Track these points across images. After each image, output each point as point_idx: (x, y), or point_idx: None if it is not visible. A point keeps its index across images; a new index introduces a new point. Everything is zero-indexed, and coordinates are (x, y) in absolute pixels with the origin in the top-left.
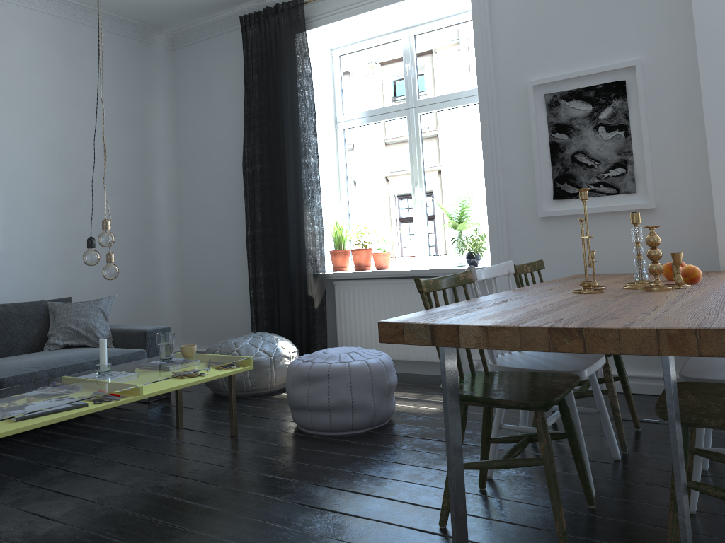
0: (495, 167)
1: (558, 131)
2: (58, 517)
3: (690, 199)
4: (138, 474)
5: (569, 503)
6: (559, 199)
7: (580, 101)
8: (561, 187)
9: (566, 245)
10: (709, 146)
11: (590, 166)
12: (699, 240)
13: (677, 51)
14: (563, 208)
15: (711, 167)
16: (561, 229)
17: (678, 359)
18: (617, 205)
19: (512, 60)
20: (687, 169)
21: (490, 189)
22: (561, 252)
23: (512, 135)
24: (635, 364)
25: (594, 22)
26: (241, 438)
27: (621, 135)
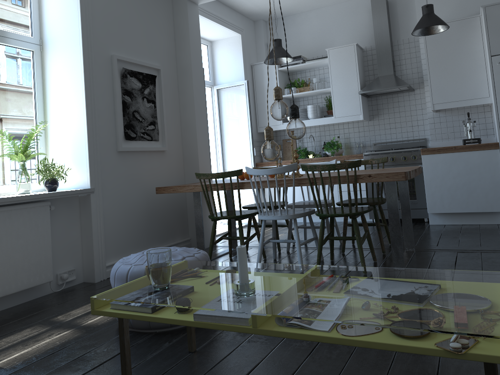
0: (94, 109)
1: (126, 94)
2: (432, 370)
3: (175, 147)
4: (312, 369)
5: (329, 262)
6: (128, 139)
7: (136, 79)
8: (127, 131)
9: (130, 171)
10: (196, 121)
11: (141, 121)
12: (178, 169)
13: (171, 69)
14: (128, 146)
15: (197, 132)
16: (128, 160)
17: (173, 233)
18: (151, 147)
19: (102, 34)
20: (174, 131)
21: (90, 126)
22: (128, 176)
23: (102, 88)
24: (159, 242)
25: (142, 34)
26: (199, 347)
27: (153, 106)
